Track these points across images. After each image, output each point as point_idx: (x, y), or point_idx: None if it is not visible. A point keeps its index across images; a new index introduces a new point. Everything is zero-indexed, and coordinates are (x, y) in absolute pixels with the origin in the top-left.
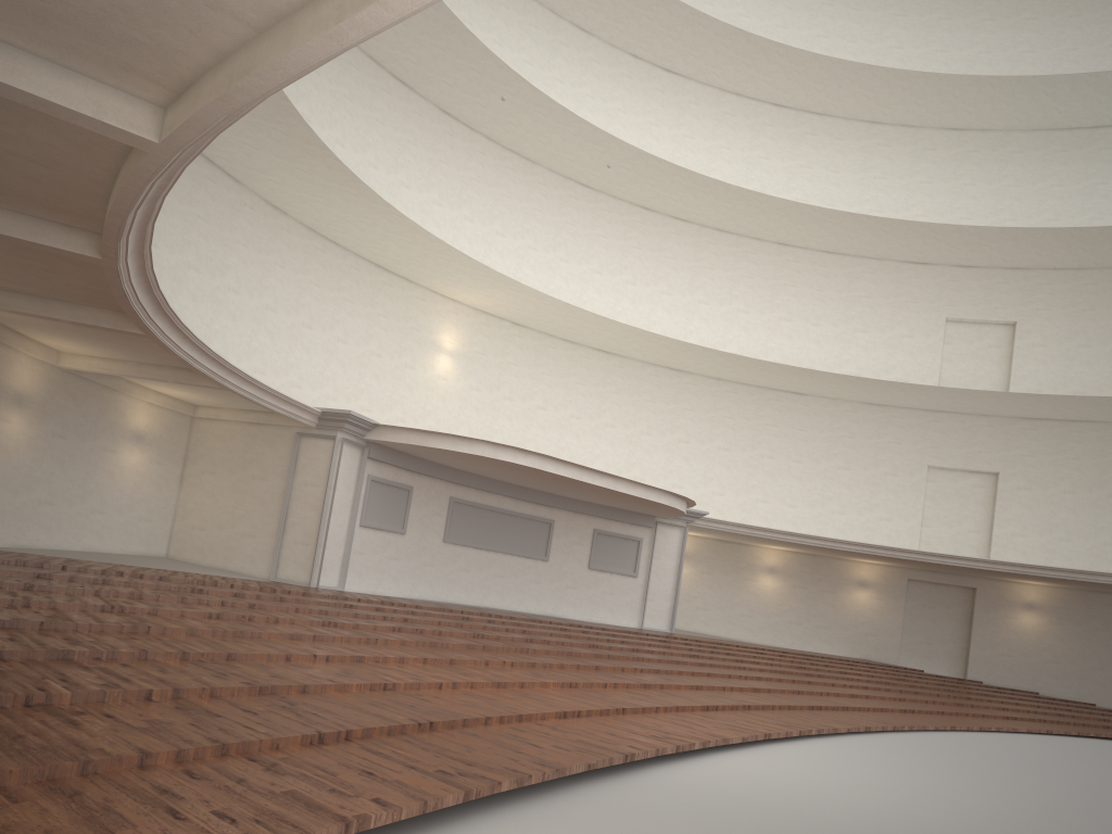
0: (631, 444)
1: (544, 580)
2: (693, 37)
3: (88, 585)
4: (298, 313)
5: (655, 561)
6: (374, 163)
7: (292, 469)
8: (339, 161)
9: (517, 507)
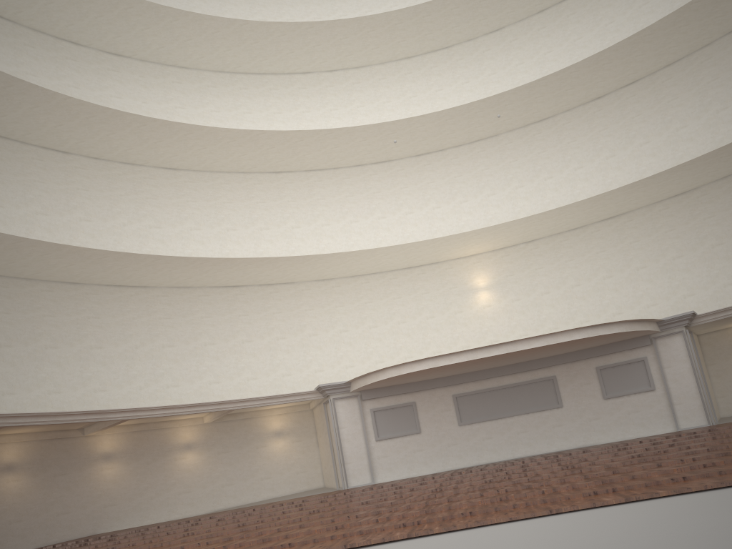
0: (667, 272)
1: (566, 422)
2: None
3: (112, 541)
4: (363, 323)
5: (668, 370)
6: (381, 216)
7: (327, 424)
8: (282, 257)
9: (517, 379)
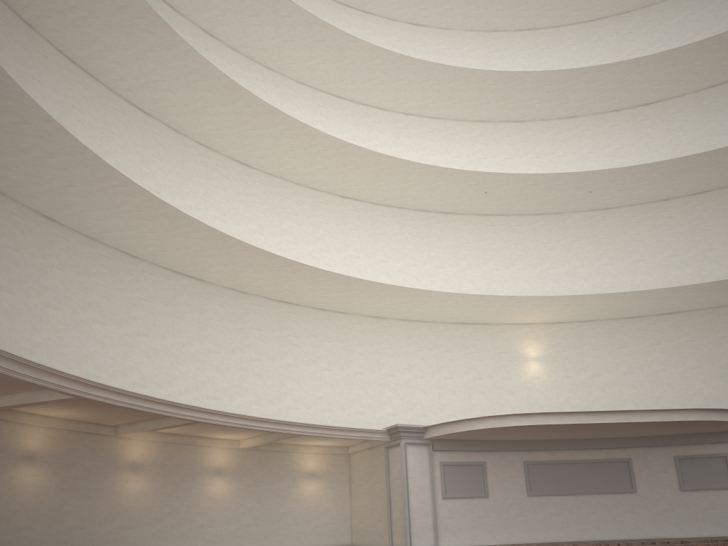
0: (723, 376)
1: (638, 509)
2: (642, 75)
3: None
4: (410, 371)
5: None
6: (440, 265)
7: (387, 471)
8: (364, 280)
9: (590, 455)
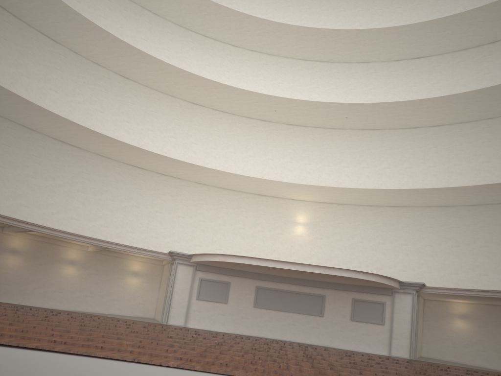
0: (419, 253)
1: (322, 327)
2: (410, 37)
3: None
4: (216, 220)
5: (396, 315)
6: (252, 155)
7: (168, 278)
8: (176, 159)
9: (300, 289)
